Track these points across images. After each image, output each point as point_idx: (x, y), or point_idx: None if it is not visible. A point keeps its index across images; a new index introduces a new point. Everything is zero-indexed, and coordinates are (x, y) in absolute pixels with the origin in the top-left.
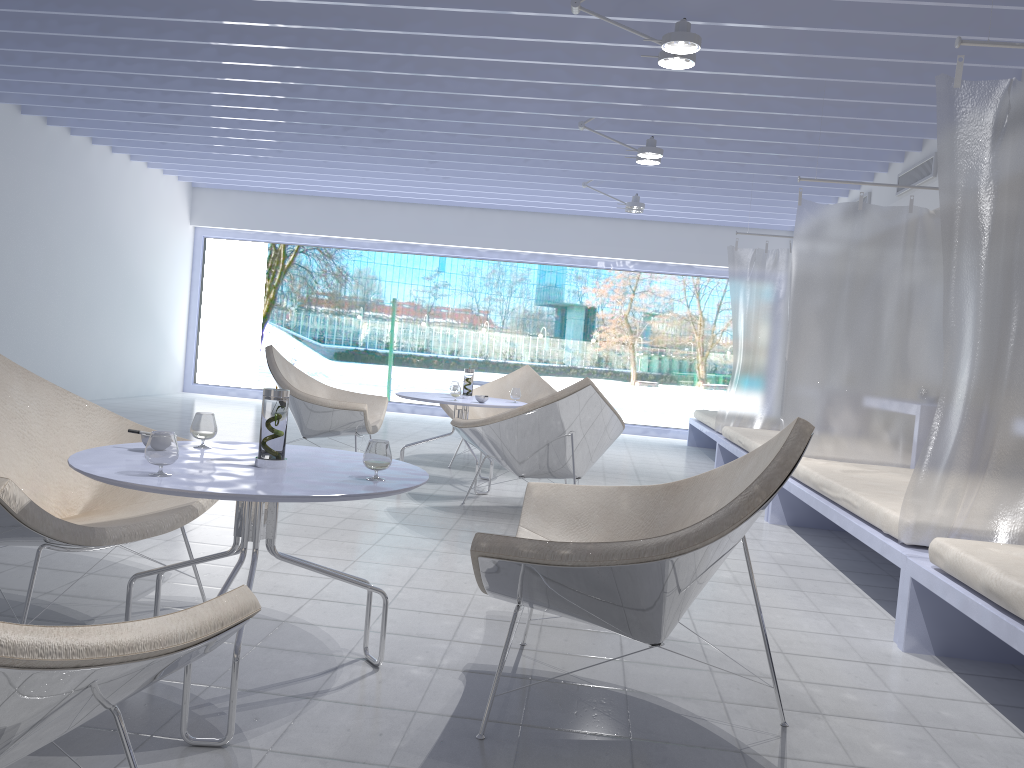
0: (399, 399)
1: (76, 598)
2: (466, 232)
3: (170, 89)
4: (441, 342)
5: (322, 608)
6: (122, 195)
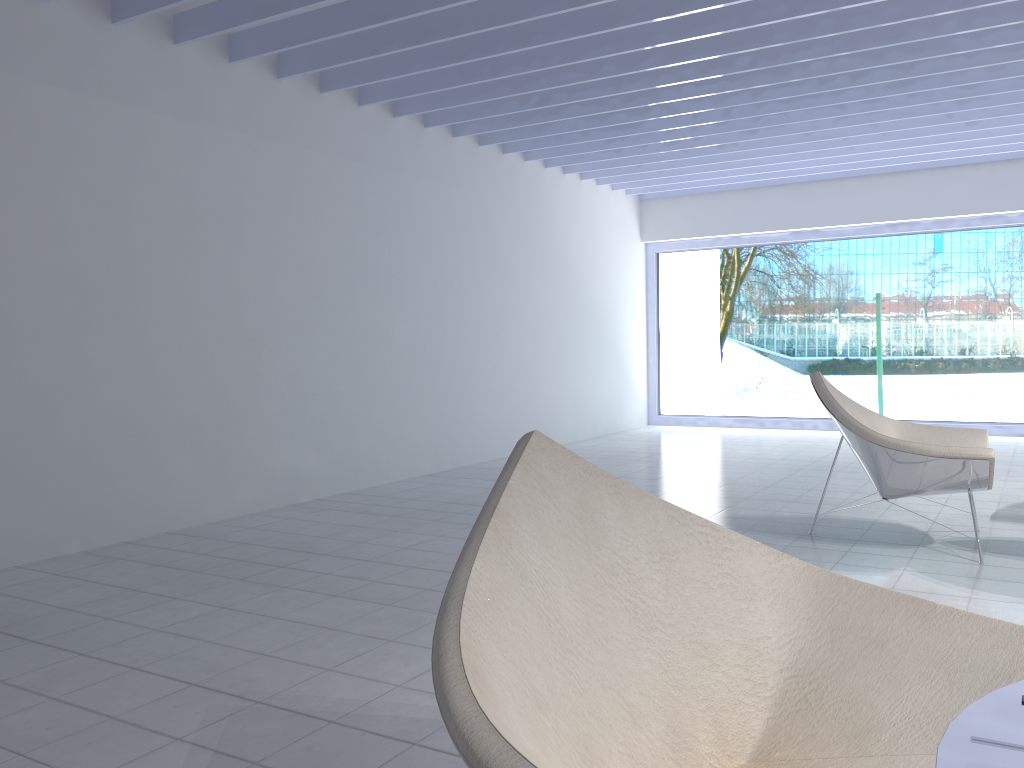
0: (895, 414)
1: None
2: (987, 194)
3: (644, 69)
4: (946, 340)
5: None
6: (575, 219)
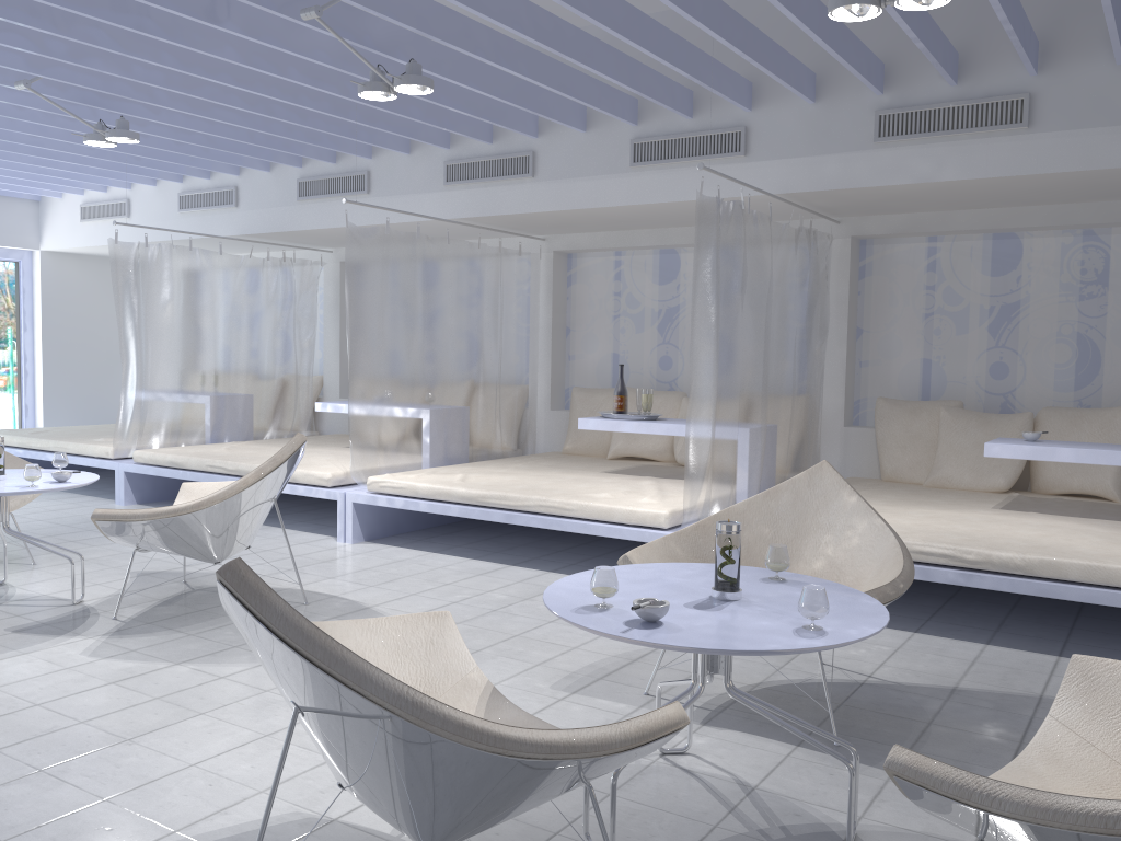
0: None
1: None
2: None
3: None
4: None
5: None
6: None
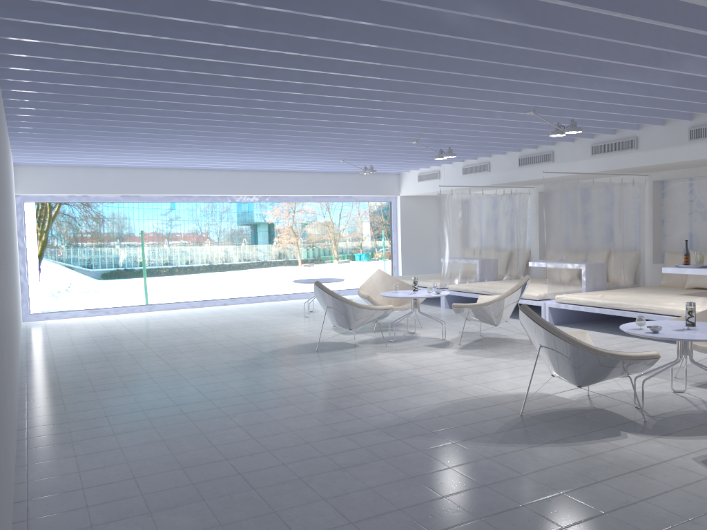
0: (154, 299)
1: (561, 405)
2: (225, 186)
3: (200, 125)
4: (179, 256)
5: (609, 386)
6: (12, 180)
